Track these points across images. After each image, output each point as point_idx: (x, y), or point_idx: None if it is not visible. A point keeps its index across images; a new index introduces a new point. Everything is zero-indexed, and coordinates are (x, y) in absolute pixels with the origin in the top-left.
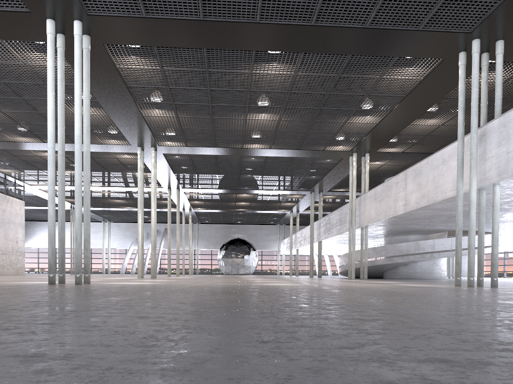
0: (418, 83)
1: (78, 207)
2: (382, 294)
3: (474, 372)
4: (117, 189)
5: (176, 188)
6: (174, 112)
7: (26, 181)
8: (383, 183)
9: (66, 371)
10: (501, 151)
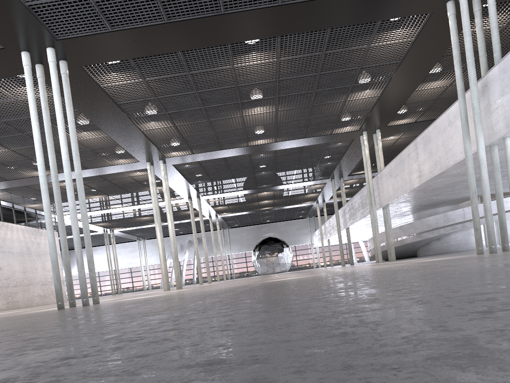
0: (410, 45)
1: (75, 230)
2: (372, 275)
3: (207, 379)
4: (141, 207)
5: (195, 197)
6: (170, 122)
7: (55, 212)
8: (396, 157)
9: None
10: (505, 100)
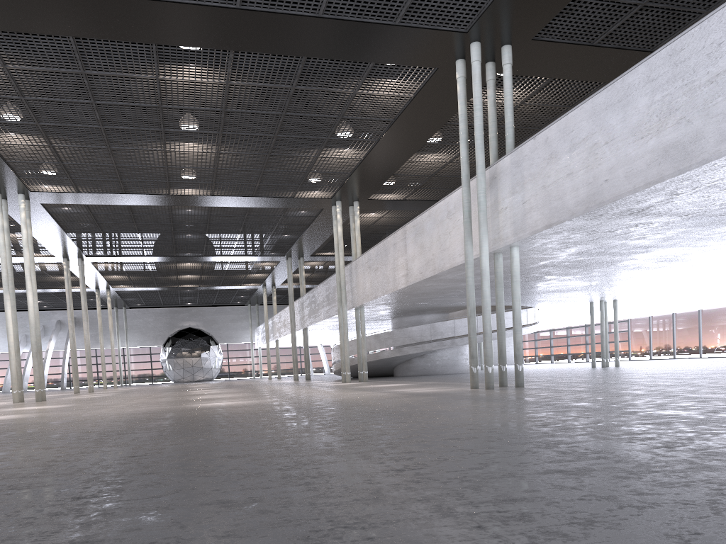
0: (408, 102)
1: None
2: (348, 418)
3: None
4: None
5: (76, 256)
6: (44, 139)
7: None
8: (378, 244)
9: None
10: (515, 201)
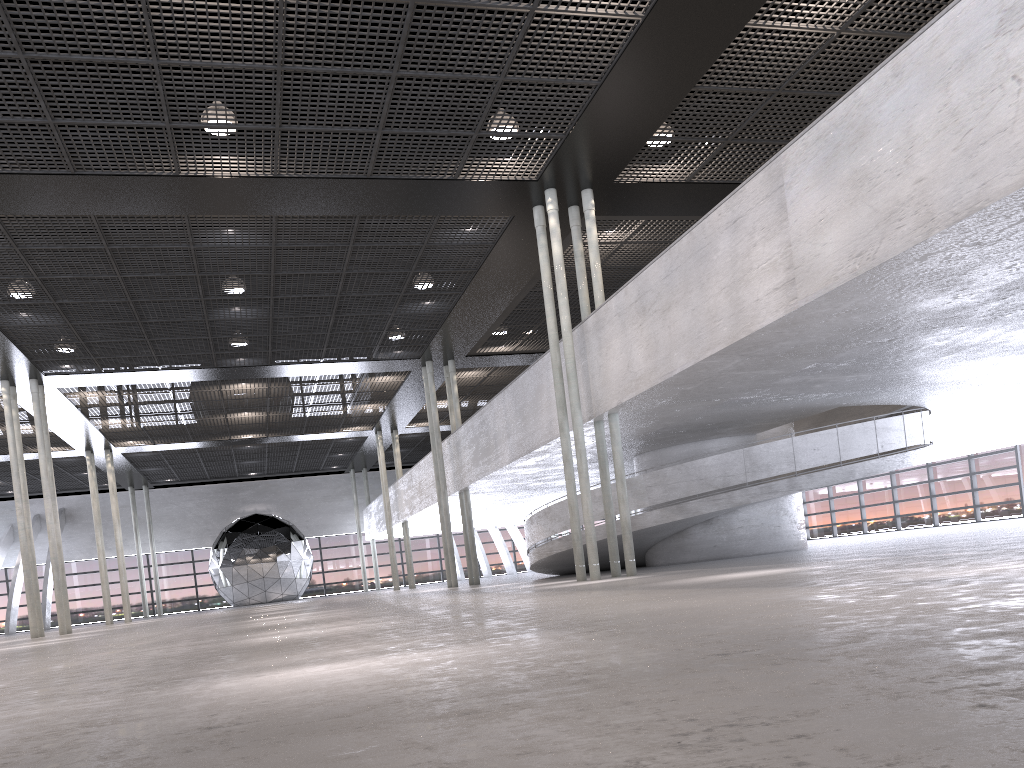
0: None
1: None
2: None
3: None
4: None
5: (25, 375)
6: None
7: None
8: (671, 247)
9: None
10: None
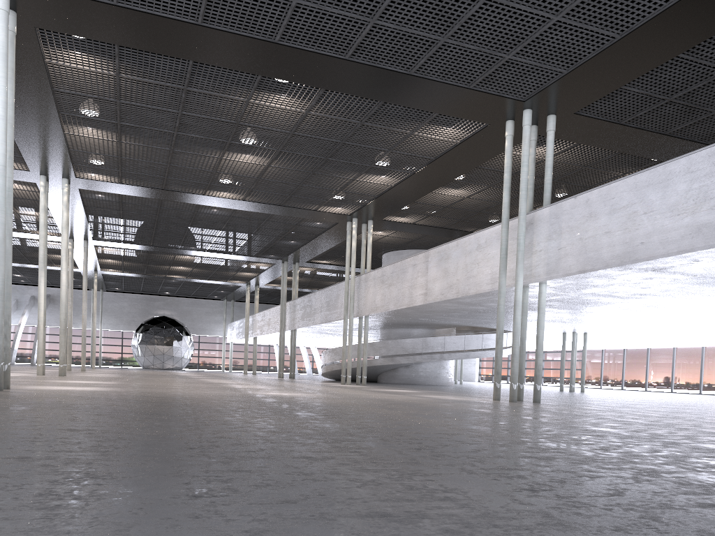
0: (452, 146)
1: (0, 274)
2: (453, 415)
3: None
4: None
5: (83, 238)
6: (116, 135)
7: None
8: (394, 262)
9: (469, 530)
10: (551, 246)
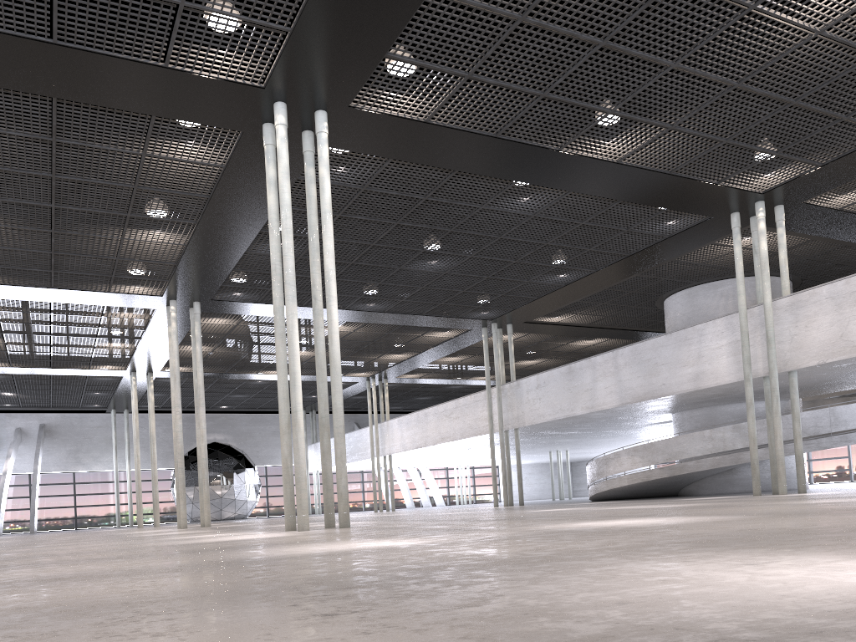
0: None
1: None
2: None
3: None
4: (16, 296)
5: (197, 298)
6: None
7: None
8: None
9: None
10: None
